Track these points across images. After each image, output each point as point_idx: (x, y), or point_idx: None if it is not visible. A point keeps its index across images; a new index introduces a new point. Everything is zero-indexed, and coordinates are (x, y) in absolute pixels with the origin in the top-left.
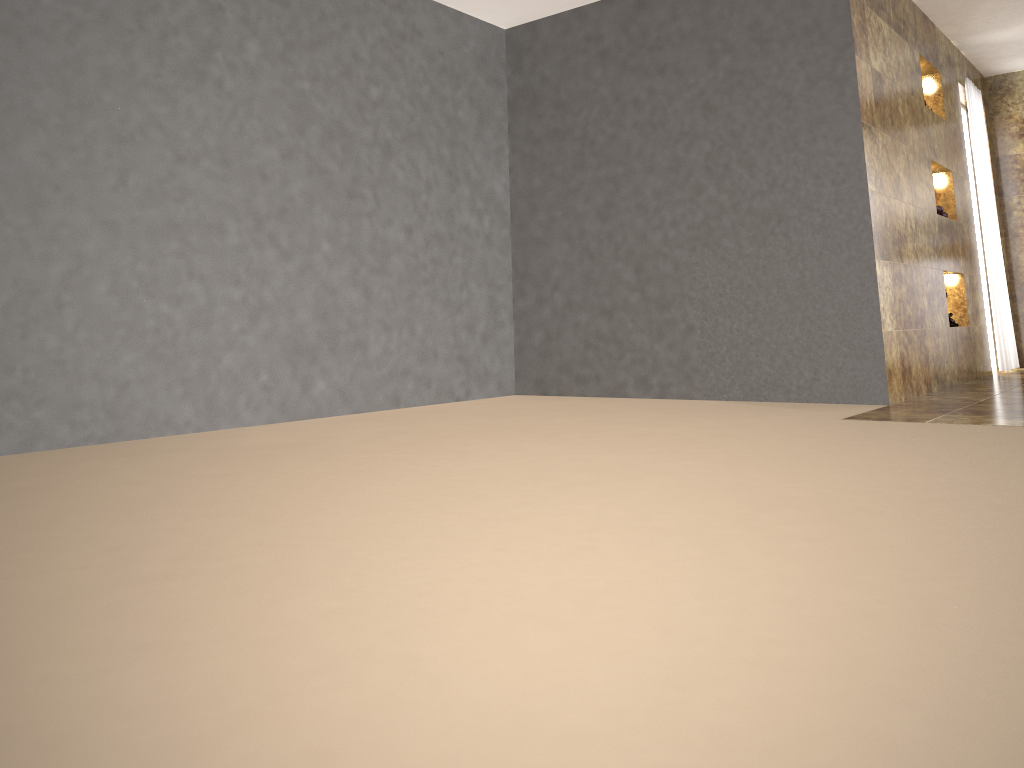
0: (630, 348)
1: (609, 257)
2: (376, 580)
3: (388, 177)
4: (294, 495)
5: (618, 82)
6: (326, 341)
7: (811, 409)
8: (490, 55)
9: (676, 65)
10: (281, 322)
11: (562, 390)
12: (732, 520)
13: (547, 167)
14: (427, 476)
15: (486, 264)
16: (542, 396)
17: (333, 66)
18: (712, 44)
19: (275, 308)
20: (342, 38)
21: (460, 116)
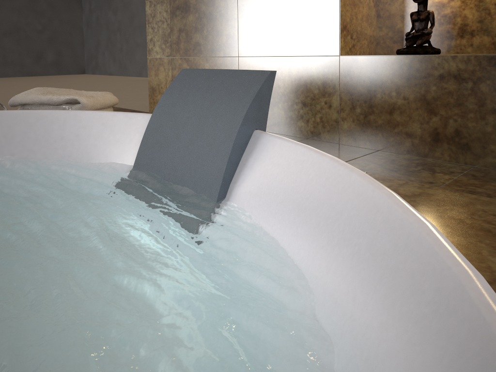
0: None
1: None
2: None
3: None
4: (66, 86)
5: None
6: None
7: None
8: None
9: None
10: None
11: None
12: None
13: None
14: (71, 88)
15: None
16: None
17: None
18: None
19: None
20: None
21: None
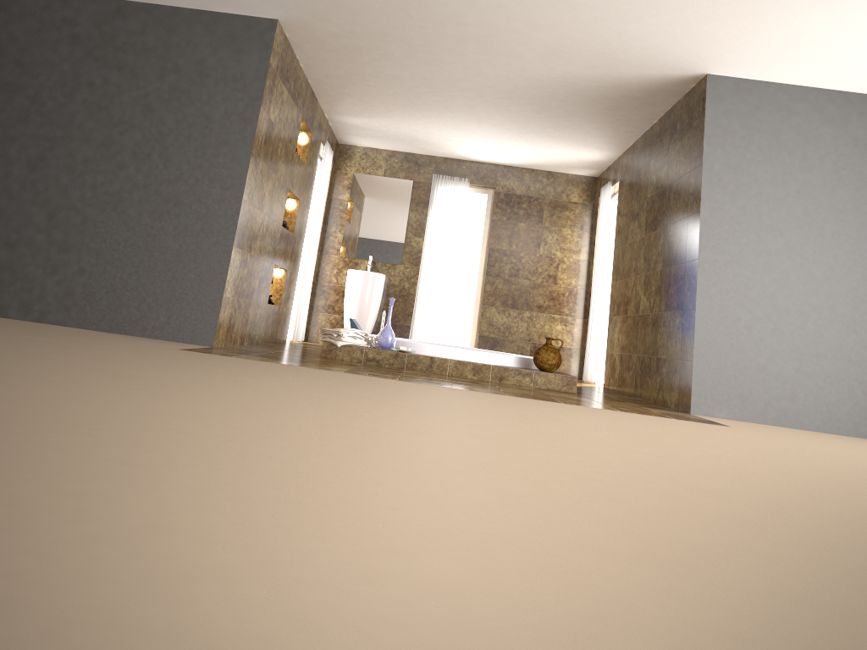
0: (23, 278)
1: (27, 200)
2: None
3: None
4: None
5: (81, 64)
6: None
7: (159, 342)
8: None
9: (133, 68)
10: None
11: None
12: (100, 380)
13: None
14: None
15: None
16: None
17: None
18: (166, 63)
19: None
20: None
21: None
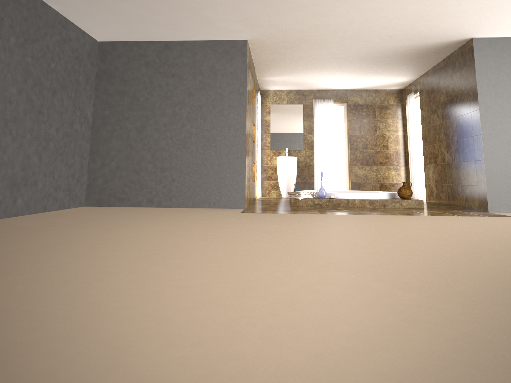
0: (146, 187)
1: (140, 148)
2: (216, 250)
3: (53, 105)
4: (120, 238)
5: (153, 76)
6: (24, 180)
7: (223, 210)
8: (92, 52)
9: (179, 75)
10: (9, 171)
11: (110, 204)
12: (269, 235)
13: (114, 106)
14: (149, 231)
15: (81, 147)
16: (100, 207)
17: (40, 52)
18: (195, 70)
19: (8, 164)
20: (44, 39)
21: (80, 79)
